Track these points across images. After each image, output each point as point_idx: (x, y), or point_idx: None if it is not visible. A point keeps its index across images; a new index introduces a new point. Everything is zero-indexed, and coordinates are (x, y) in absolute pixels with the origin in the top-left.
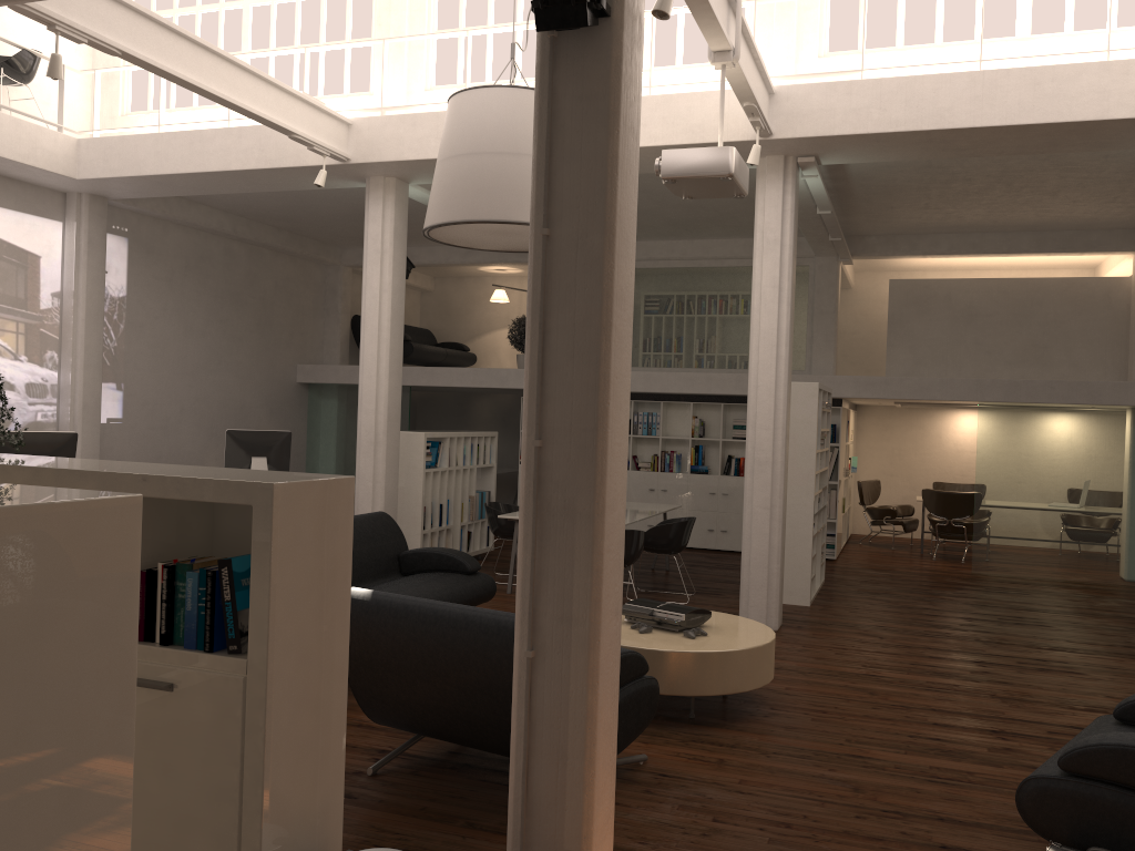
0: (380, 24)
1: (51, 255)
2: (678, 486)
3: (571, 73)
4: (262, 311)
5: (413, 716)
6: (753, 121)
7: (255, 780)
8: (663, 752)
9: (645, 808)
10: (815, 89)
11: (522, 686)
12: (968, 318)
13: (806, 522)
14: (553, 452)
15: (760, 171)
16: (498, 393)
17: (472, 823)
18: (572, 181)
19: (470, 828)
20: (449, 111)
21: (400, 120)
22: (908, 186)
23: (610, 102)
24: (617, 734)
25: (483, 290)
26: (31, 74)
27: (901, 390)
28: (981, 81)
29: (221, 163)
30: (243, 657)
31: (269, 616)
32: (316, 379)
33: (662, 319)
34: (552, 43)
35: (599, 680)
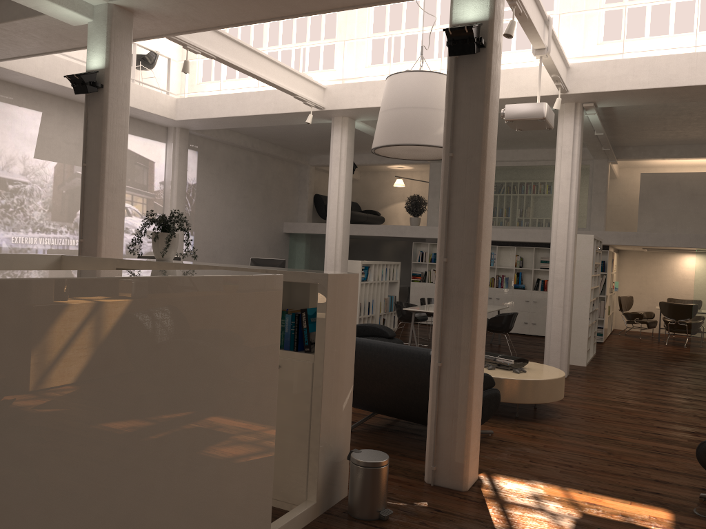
0: (340, 31)
1: (160, 161)
2: (506, 296)
3: (465, 75)
4: (265, 192)
5: (372, 401)
6: (557, 84)
7: (317, 410)
8: (501, 431)
9: (493, 454)
10: (594, 64)
11: (435, 380)
12: (691, 197)
13: (584, 317)
14: (452, 264)
15: (560, 111)
16: (397, 240)
17: (404, 454)
18: (464, 129)
19: (403, 456)
20: (387, 84)
21: (353, 85)
22: (652, 118)
23: (485, 90)
24: None
25: (389, 179)
26: (154, 64)
27: (646, 240)
28: (695, 58)
29: (253, 110)
30: (312, 353)
31: (325, 335)
32: (294, 231)
33: (498, 197)
34: (455, 61)
35: (474, 378)
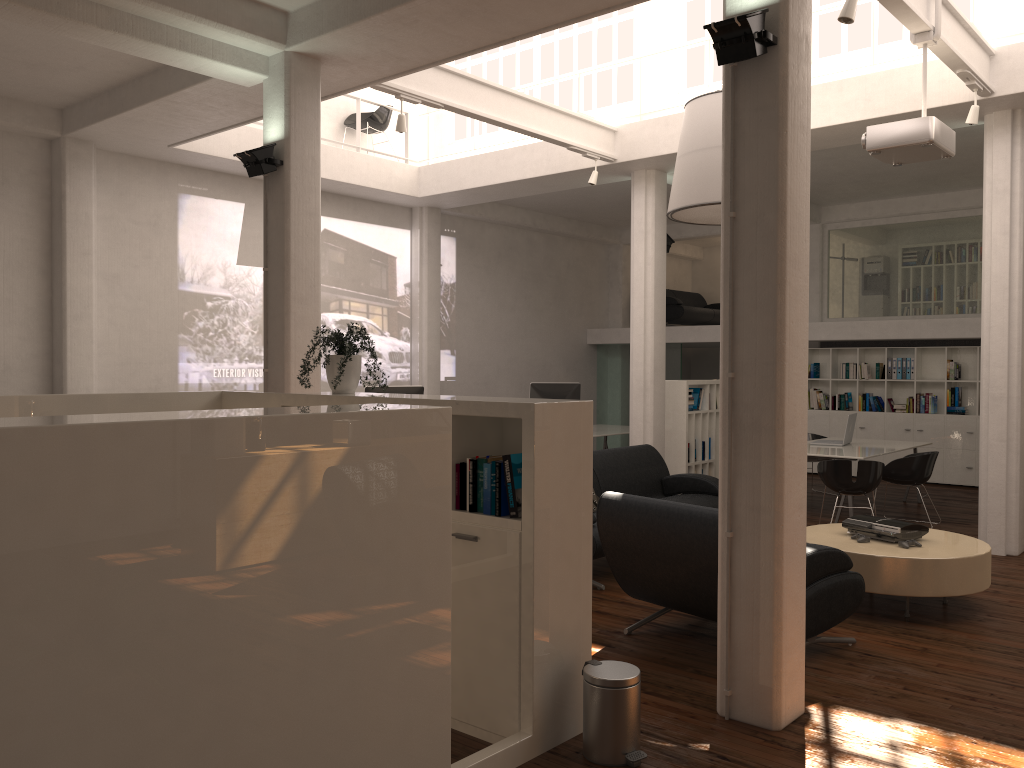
0: (639, 44)
1: (403, 255)
2: (934, 427)
3: (748, 92)
4: (557, 287)
5: (656, 590)
6: (968, 84)
7: (528, 601)
8: (872, 639)
9: (845, 675)
10: None
11: (724, 559)
12: None
13: None
14: (742, 381)
15: (988, 126)
16: None
17: (699, 671)
18: (751, 174)
19: (696, 673)
20: (684, 116)
21: (655, 122)
22: None
23: (778, 110)
24: (822, 614)
25: None
26: (386, 123)
27: None
28: None
29: (519, 174)
30: (519, 519)
31: (534, 492)
32: (602, 341)
33: (914, 270)
34: (733, 71)
35: (783, 556)
